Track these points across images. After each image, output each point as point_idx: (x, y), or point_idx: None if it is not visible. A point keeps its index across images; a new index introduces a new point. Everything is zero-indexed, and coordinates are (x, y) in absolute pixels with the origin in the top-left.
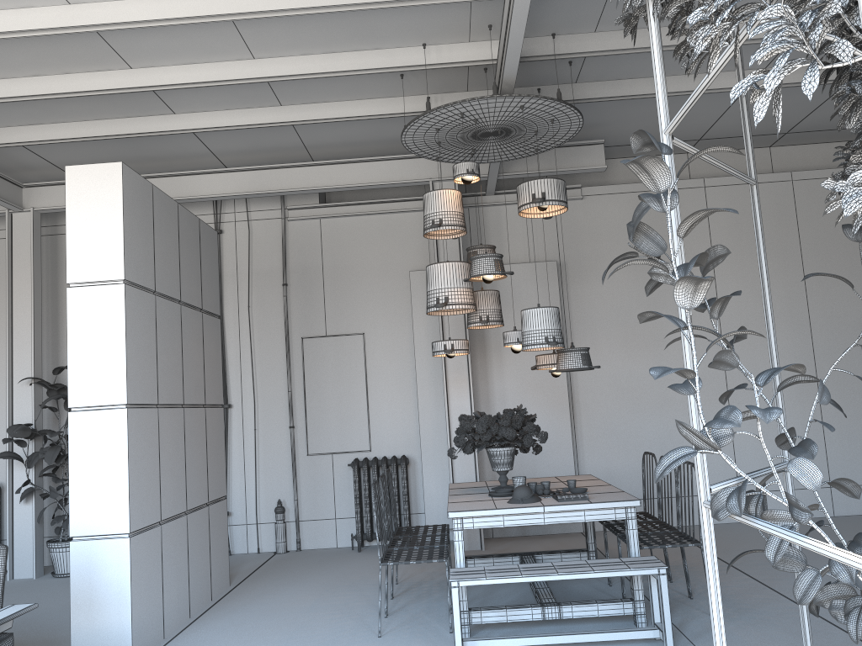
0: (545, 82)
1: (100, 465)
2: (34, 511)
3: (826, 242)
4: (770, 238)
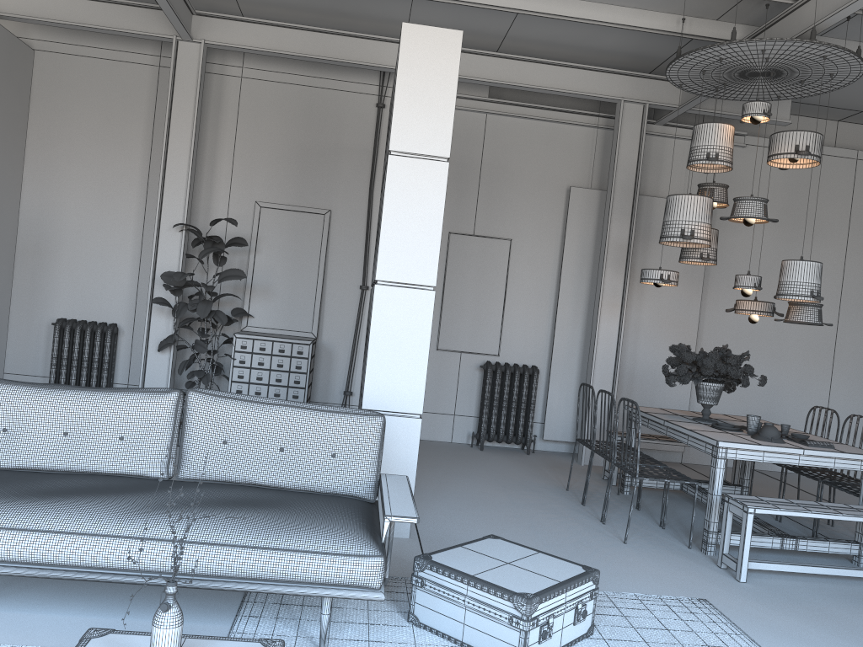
0: None
1: (401, 343)
2: (172, 362)
3: None
4: None
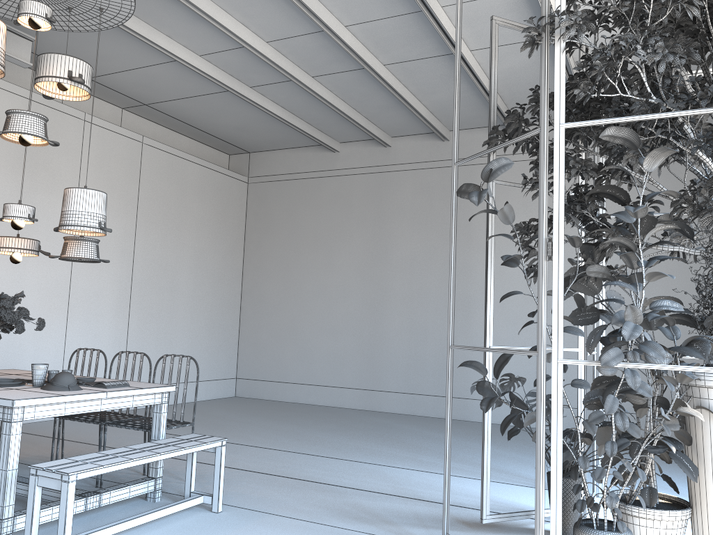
0: None
1: None
2: None
3: (153, 198)
4: (121, 182)
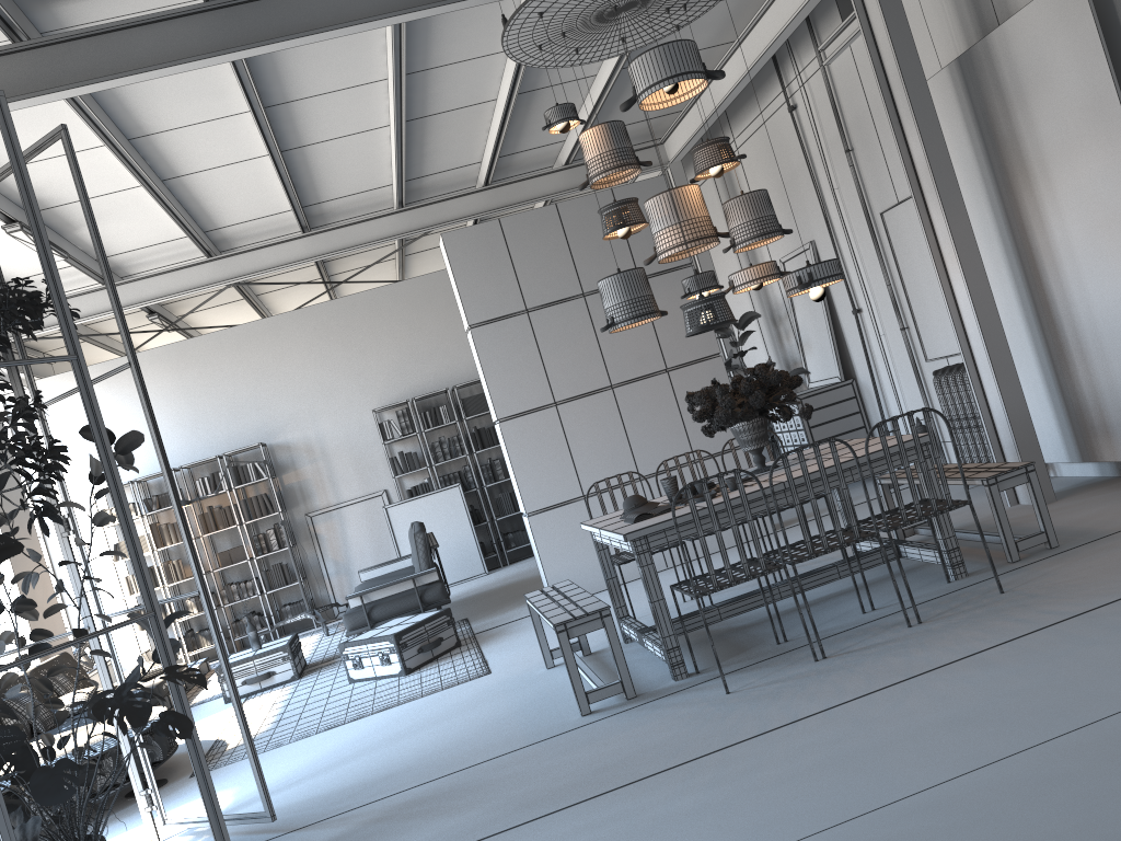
0: None
1: (508, 464)
2: None
3: None
4: None
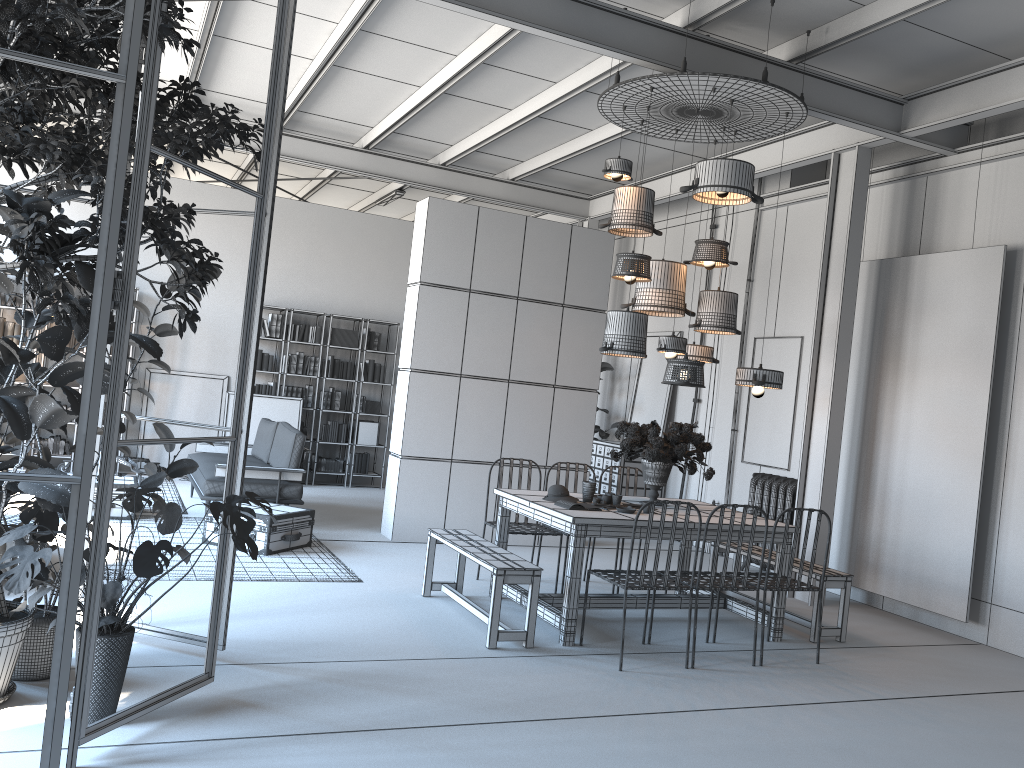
0: (827, 17)
1: (400, 408)
2: None
3: None
4: None
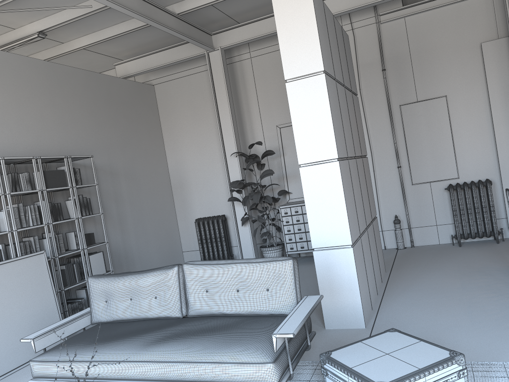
0: None
1: (325, 201)
2: (250, 230)
3: None
4: None
